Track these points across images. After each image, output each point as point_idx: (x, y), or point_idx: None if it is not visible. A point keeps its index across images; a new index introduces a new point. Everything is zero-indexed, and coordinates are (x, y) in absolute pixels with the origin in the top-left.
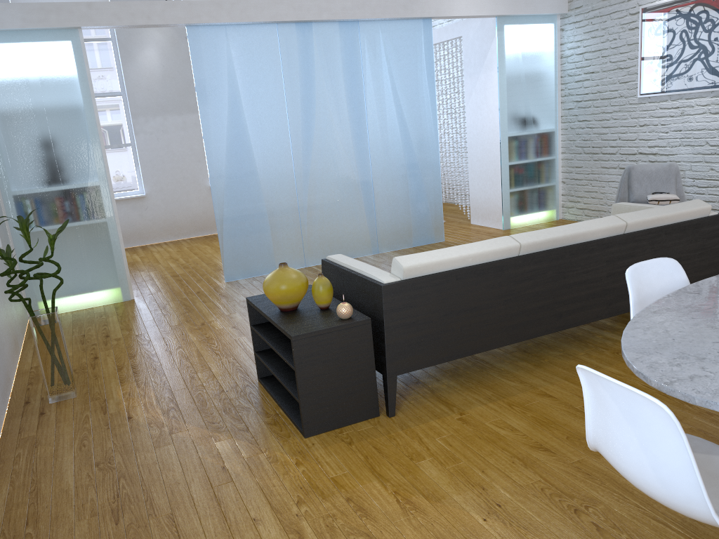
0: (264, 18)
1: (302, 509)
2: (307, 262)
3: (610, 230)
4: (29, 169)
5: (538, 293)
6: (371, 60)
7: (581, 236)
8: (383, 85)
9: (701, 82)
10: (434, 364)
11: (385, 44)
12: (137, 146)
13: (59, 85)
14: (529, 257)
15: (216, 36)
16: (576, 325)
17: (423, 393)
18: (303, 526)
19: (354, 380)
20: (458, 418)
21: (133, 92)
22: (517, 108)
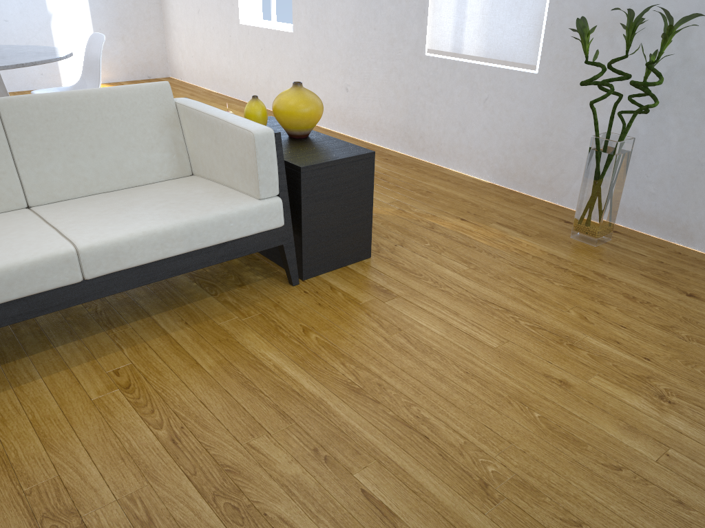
0: None
1: None
2: None
3: None
4: None
5: None
6: None
7: None
8: None
9: None
10: None
11: None
12: None
13: None
14: None
15: None
16: None
17: None
18: None
19: None
20: None
21: None
22: None
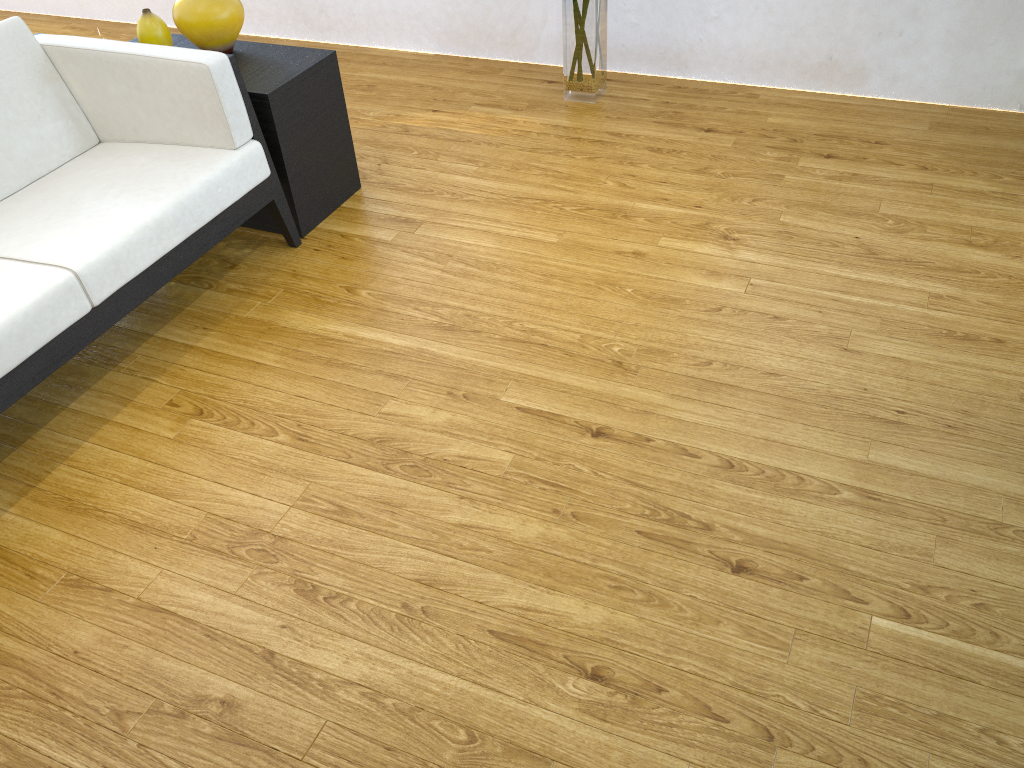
0: None
1: None
2: None
3: None
4: None
5: None
6: None
7: None
8: None
9: None
10: None
11: None
12: None
13: None
14: None
15: None
16: None
17: None
18: None
19: None
20: None
21: None
22: None
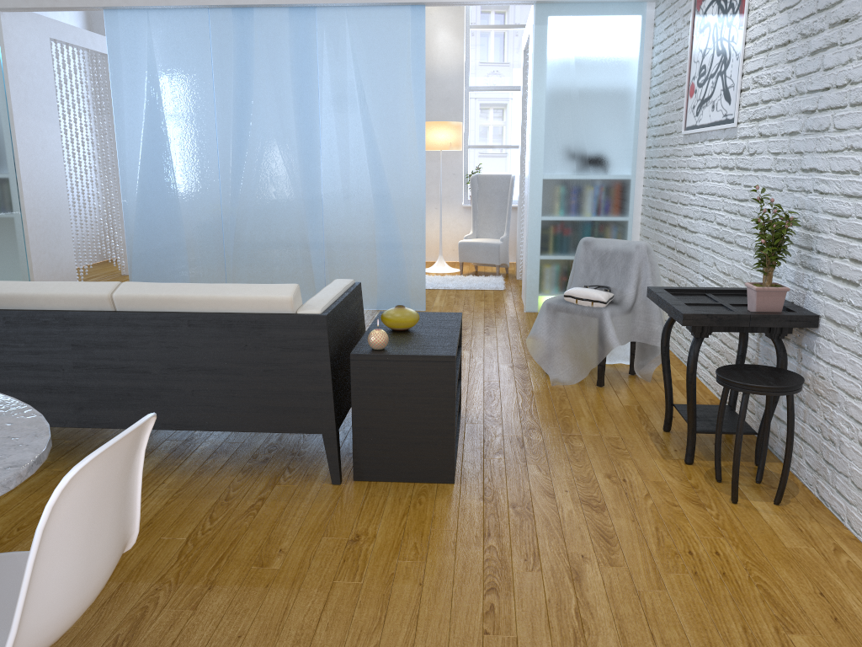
0: (184, 1)
1: None
2: None
3: (81, 301)
4: None
5: None
6: (331, 58)
7: (27, 300)
8: (345, 91)
9: (719, 113)
10: None
11: (352, 38)
12: None
13: None
14: None
15: (136, 22)
16: None
17: None
18: None
19: None
20: None
21: None
22: (560, 139)
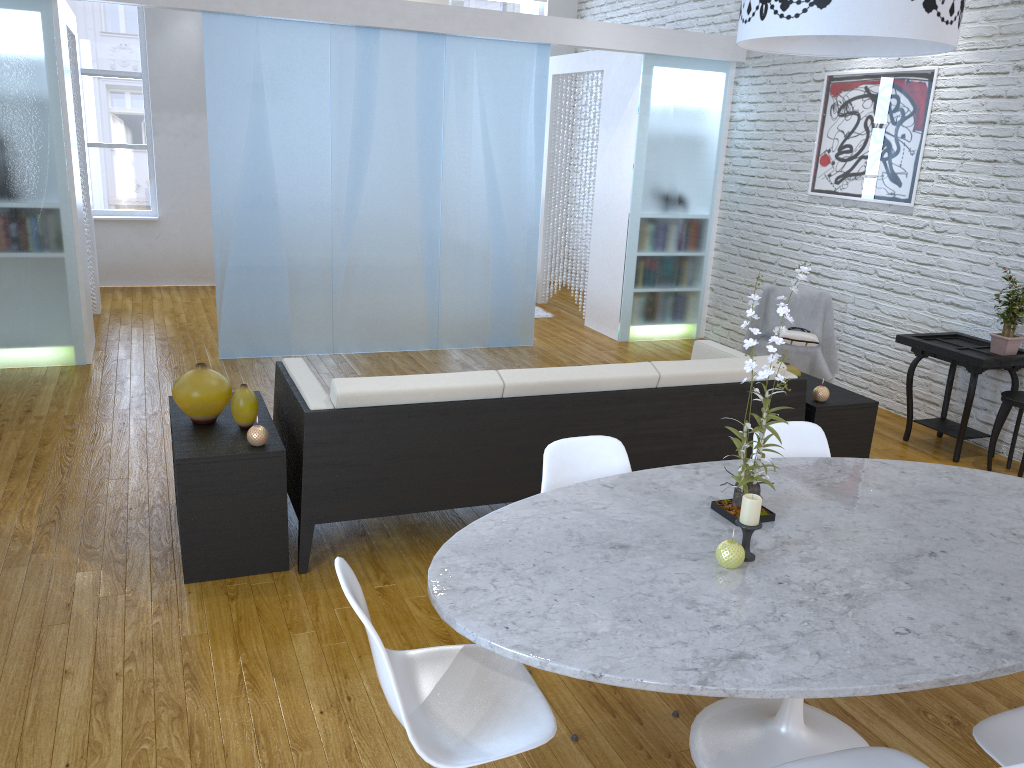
0: (311, 16)
1: (127, 668)
2: (335, 348)
3: (635, 381)
4: None
5: (523, 447)
6: (458, 90)
7: (592, 384)
8: (470, 126)
9: (880, 190)
10: (367, 517)
11: (479, 71)
12: (155, 150)
13: (17, 70)
14: (515, 401)
15: (243, 31)
16: None
17: (359, 549)
18: (116, 687)
19: (257, 523)
20: (378, 588)
21: (157, 77)
22: (658, 181)
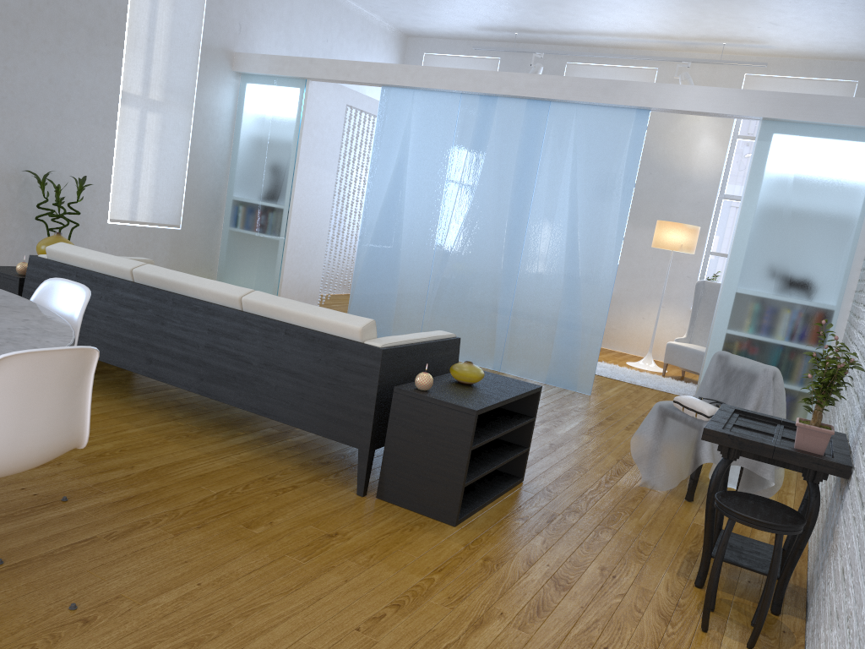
0: (442, 86)
1: None
2: None
3: (221, 297)
4: (246, 182)
5: (135, 325)
6: (554, 147)
7: (189, 289)
8: (560, 178)
9: None
10: None
11: (576, 132)
12: None
13: (281, 122)
14: (136, 286)
15: (403, 98)
16: (163, 380)
17: None
18: None
19: None
20: None
21: None
22: (762, 255)
